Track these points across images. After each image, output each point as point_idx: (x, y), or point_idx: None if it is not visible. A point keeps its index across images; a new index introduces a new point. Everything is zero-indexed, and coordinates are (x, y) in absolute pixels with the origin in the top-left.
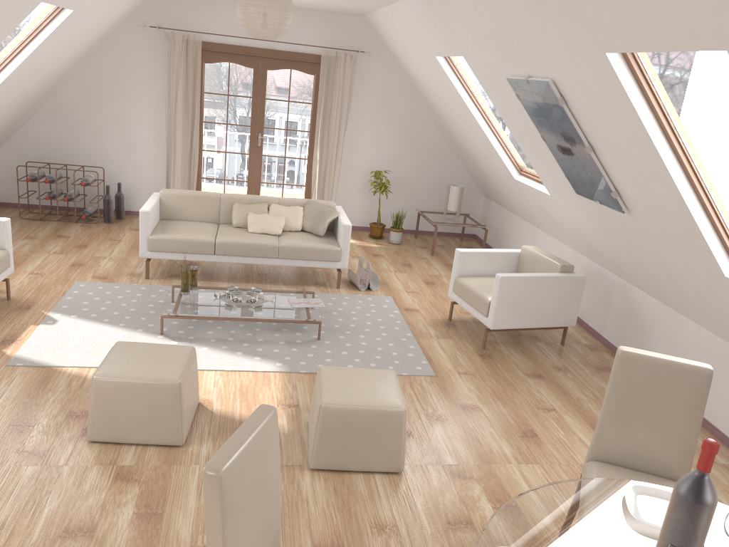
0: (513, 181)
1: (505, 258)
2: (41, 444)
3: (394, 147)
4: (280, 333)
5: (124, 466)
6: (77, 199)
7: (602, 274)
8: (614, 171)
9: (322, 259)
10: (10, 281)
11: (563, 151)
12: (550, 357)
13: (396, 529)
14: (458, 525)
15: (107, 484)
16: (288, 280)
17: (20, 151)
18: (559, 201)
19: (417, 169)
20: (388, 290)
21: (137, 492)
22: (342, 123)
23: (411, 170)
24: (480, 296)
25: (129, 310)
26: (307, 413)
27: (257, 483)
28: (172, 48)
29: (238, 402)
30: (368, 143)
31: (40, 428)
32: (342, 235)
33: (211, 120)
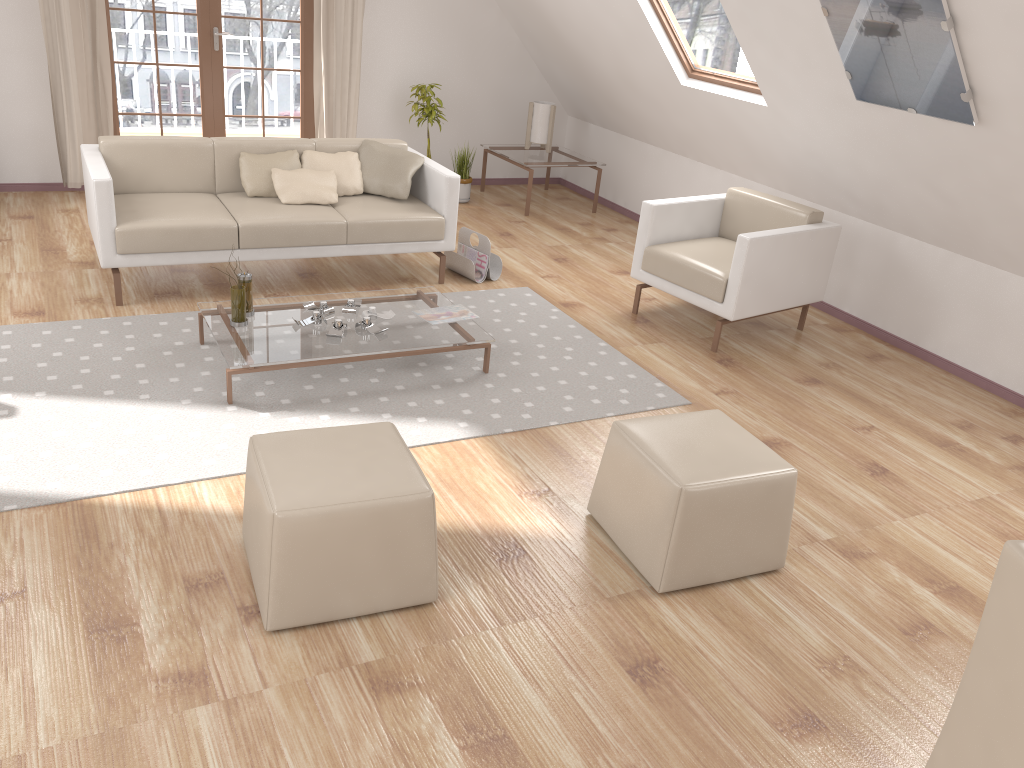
0: (674, 90)
1: (706, 210)
2: (185, 659)
3: (438, 45)
4: (420, 371)
5: (370, 664)
6: None
7: (835, 221)
8: (988, 57)
9: (417, 239)
10: None
11: (871, 30)
12: (802, 350)
13: (851, 662)
14: (918, 633)
15: (370, 706)
16: (356, 279)
17: None
18: (786, 114)
19: (474, 79)
20: (514, 277)
21: (432, 707)
22: (357, 5)
23: (465, 82)
24: (706, 272)
25: (136, 368)
26: (573, 499)
27: None
28: None
29: (457, 503)
30: (398, 39)
31: (157, 627)
32: (446, 195)
33: None
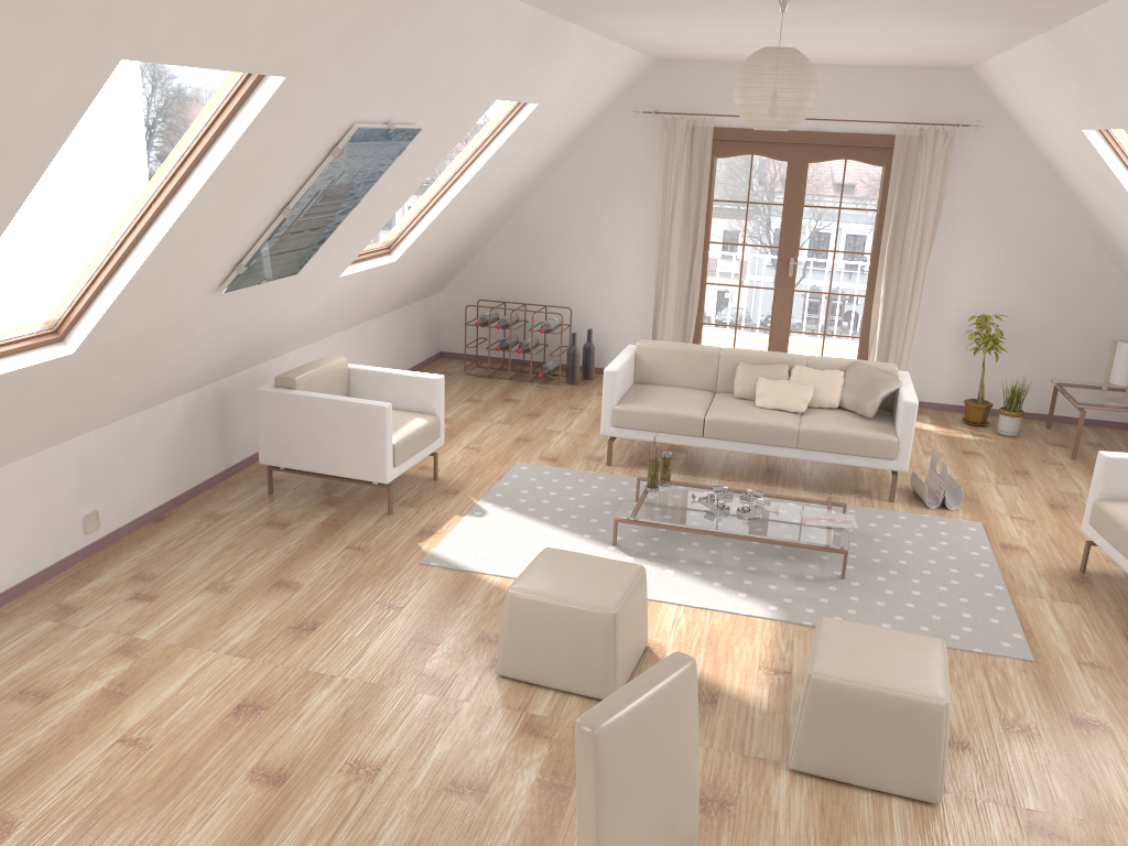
0: None
1: None
2: (442, 669)
3: (1015, 277)
4: (783, 562)
5: (535, 716)
6: (535, 351)
7: None
8: None
9: (866, 454)
10: (440, 456)
11: None
12: None
13: None
14: None
15: (511, 735)
16: (812, 482)
17: (472, 286)
18: None
19: (1057, 312)
20: (977, 511)
21: (545, 753)
22: (924, 240)
23: (1045, 314)
24: None
25: (577, 507)
26: (802, 687)
27: (654, 757)
28: (671, 140)
29: (702, 655)
30: (969, 270)
31: (445, 648)
32: (902, 418)
33: (733, 235)
